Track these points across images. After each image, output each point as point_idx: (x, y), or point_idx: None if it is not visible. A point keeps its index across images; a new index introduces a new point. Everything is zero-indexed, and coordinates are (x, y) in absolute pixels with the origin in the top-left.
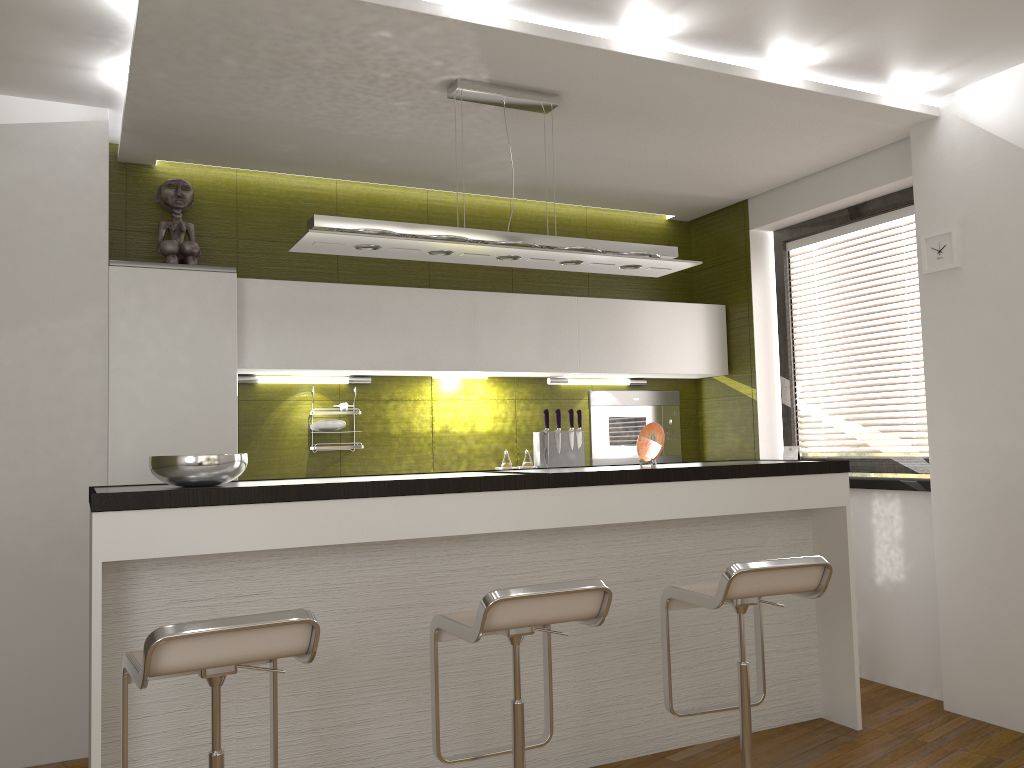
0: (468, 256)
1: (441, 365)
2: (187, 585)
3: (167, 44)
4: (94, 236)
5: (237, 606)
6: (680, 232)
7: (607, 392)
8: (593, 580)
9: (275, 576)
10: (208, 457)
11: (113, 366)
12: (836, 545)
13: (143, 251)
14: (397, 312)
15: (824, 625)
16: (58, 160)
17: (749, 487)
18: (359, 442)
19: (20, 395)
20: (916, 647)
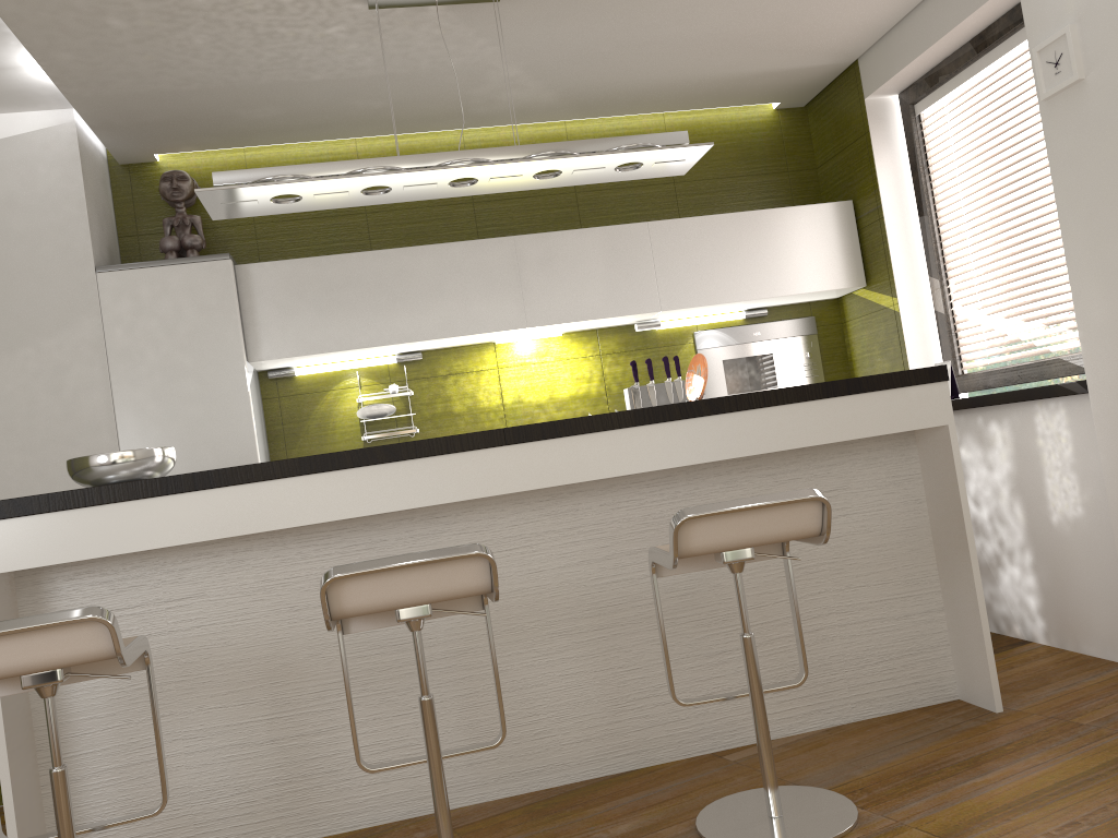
0: (413, 189)
1: (486, 326)
2: (110, 593)
3: (38, 18)
4: (77, 245)
5: (168, 612)
6: (794, 122)
7: (717, 331)
8: (468, 546)
9: (207, 576)
10: (112, 455)
11: (114, 377)
12: (945, 477)
13: (158, 254)
14: (426, 274)
15: (947, 582)
16: (30, 172)
17: (794, 416)
18: (419, 426)
19: (27, 419)
20: (1107, 601)
